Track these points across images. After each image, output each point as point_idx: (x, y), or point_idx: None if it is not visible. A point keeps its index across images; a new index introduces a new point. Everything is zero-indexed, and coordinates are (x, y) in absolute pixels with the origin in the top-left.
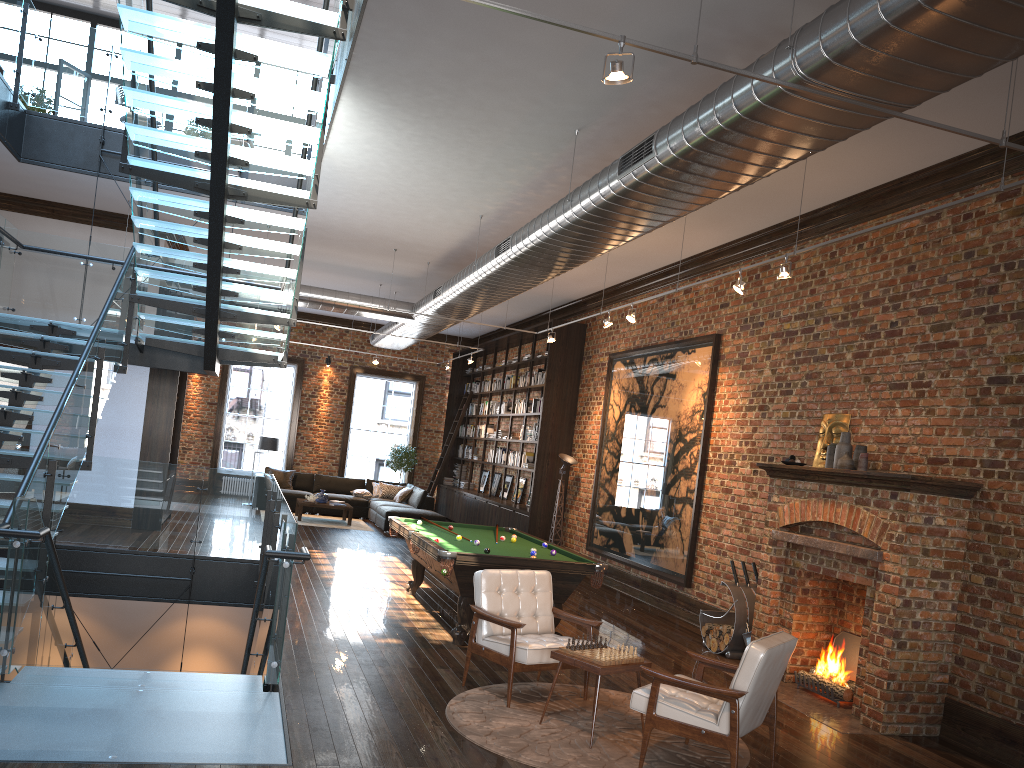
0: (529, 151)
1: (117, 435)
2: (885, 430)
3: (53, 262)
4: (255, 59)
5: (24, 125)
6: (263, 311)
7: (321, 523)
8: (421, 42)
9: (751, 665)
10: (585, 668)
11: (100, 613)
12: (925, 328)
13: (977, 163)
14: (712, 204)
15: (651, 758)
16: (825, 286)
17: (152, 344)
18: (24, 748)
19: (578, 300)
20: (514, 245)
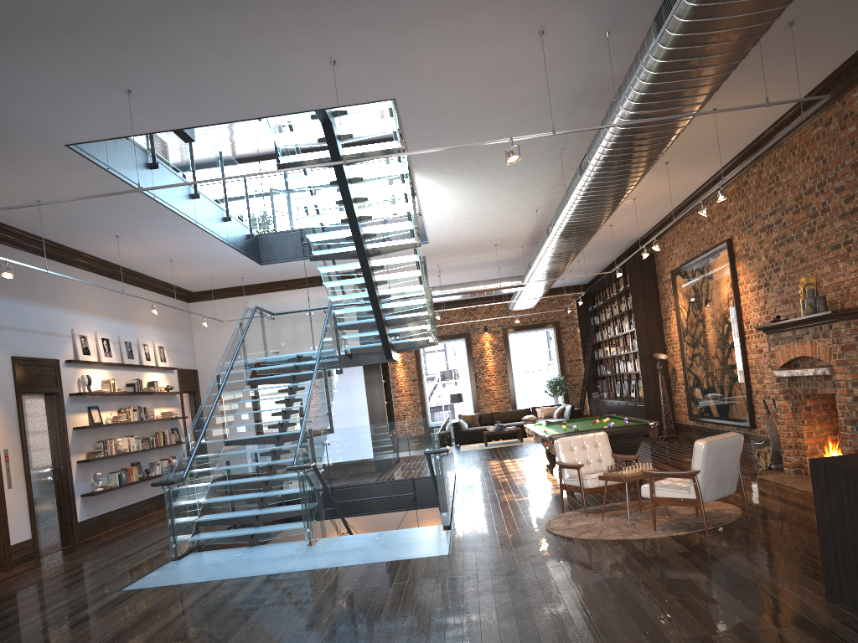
0: (540, 169)
1: (353, 414)
2: (836, 280)
3: (292, 318)
4: (361, 179)
5: (259, 243)
6: (410, 314)
7: (501, 445)
8: (442, 143)
9: (698, 454)
10: (616, 480)
11: (368, 528)
12: (841, 202)
13: (839, 80)
14: (682, 156)
15: (666, 525)
16: (781, 187)
17: (354, 352)
18: (323, 564)
19: (642, 237)
20: (553, 227)
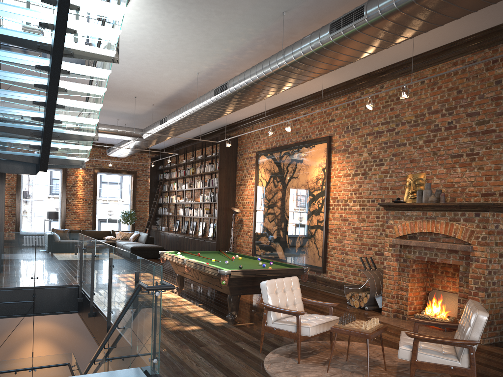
0: (247, 27)
1: None
2: (450, 180)
3: None
4: None
5: None
6: (78, 132)
7: None
8: None
9: (480, 324)
10: (359, 336)
11: None
12: (472, 123)
13: (502, 31)
14: None
15: None
16: (400, 105)
17: (1, 157)
18: None
19: (232, 124)
20: (231, 87)
